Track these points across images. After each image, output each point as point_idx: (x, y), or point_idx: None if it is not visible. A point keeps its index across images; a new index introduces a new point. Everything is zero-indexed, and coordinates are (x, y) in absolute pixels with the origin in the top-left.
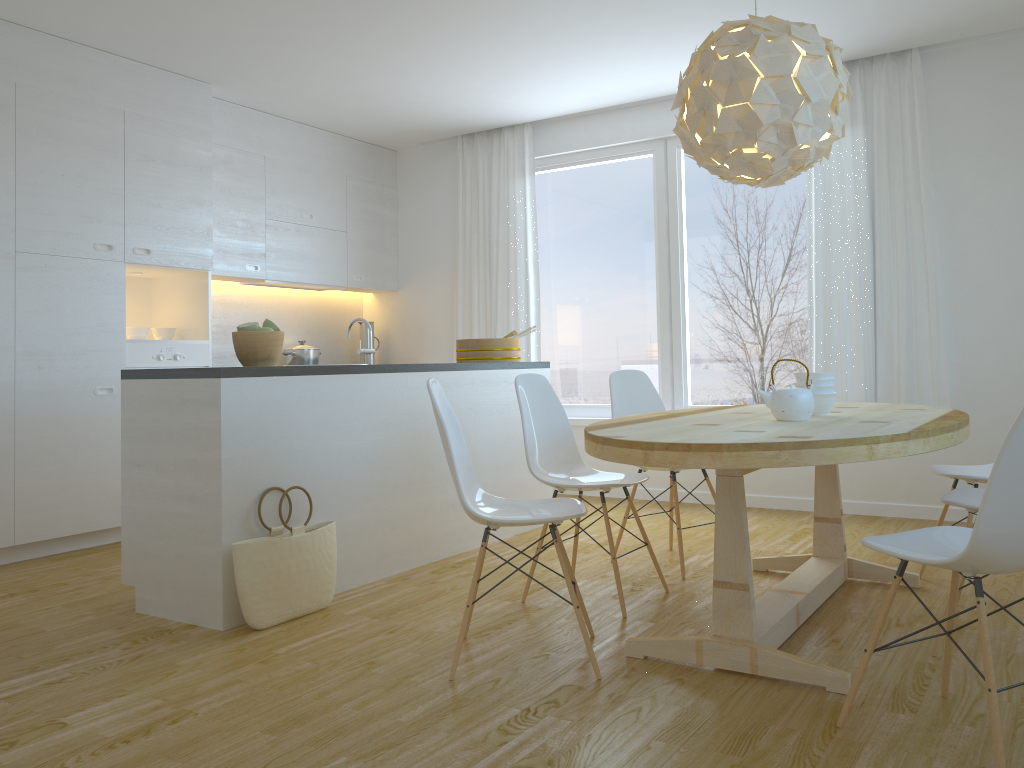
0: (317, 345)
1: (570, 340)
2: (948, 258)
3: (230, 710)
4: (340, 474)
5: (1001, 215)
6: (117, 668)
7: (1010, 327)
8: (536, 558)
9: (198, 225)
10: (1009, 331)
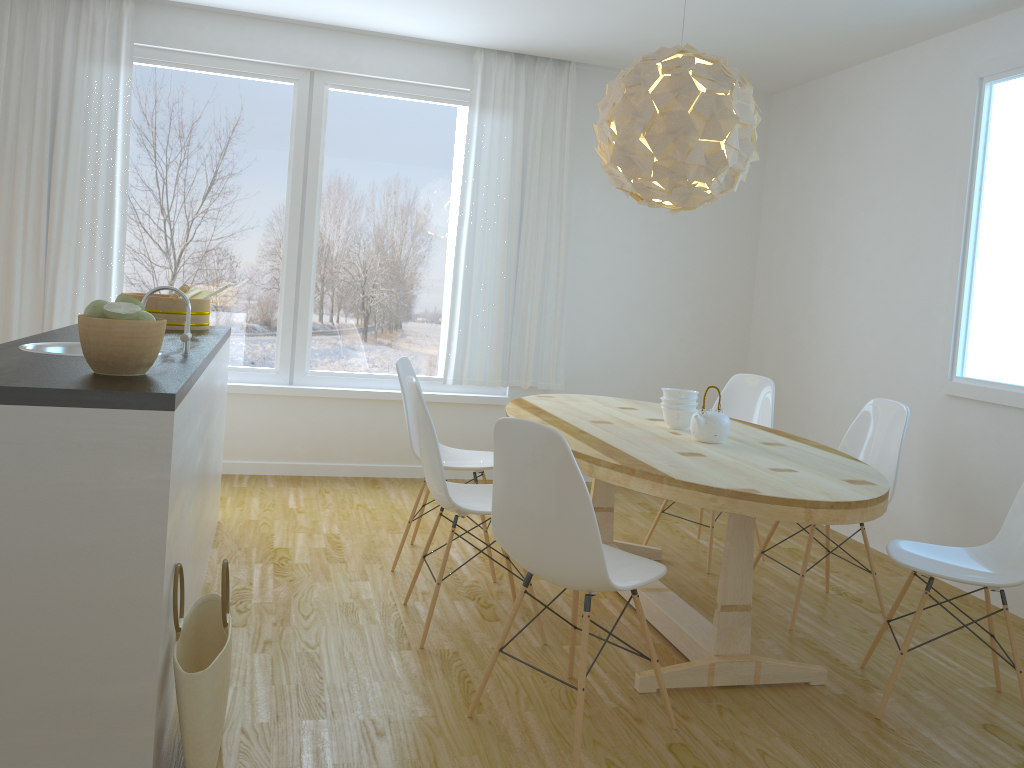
0: None
1: (160, 284)
2: (572, 255)
3: None
4: (189, 522)
5: (614, 226)
6: None
7: (609, 320)
8: (437, 595)
9: None
10: (608, 323)
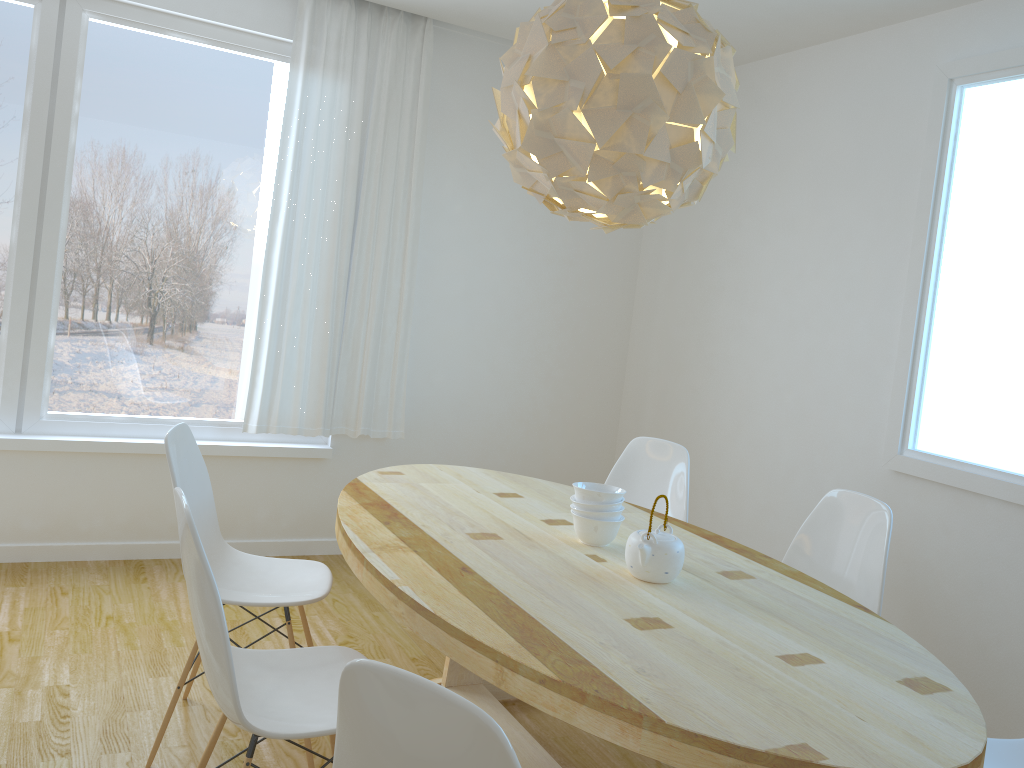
0: None
1: None
2: (419, 266)
3: None
4: None
5: (473, 232)
6: None
7: (462, 349)
8: None
9: None
10: (461, 353)
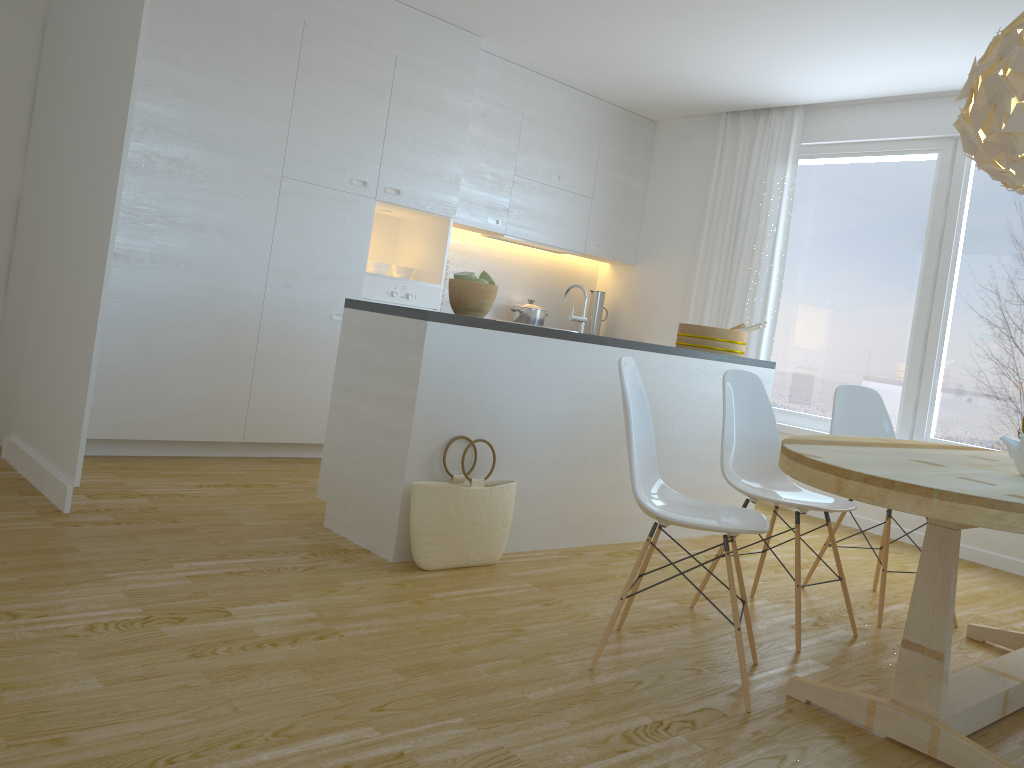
0: (546, 306)
1: (807, 344)
2: None
3: (372, 641)
4: (530, 436)
5: None
6: (290, 574)
7: None
8: (713, 565)
9: (448, 173)
10: None
